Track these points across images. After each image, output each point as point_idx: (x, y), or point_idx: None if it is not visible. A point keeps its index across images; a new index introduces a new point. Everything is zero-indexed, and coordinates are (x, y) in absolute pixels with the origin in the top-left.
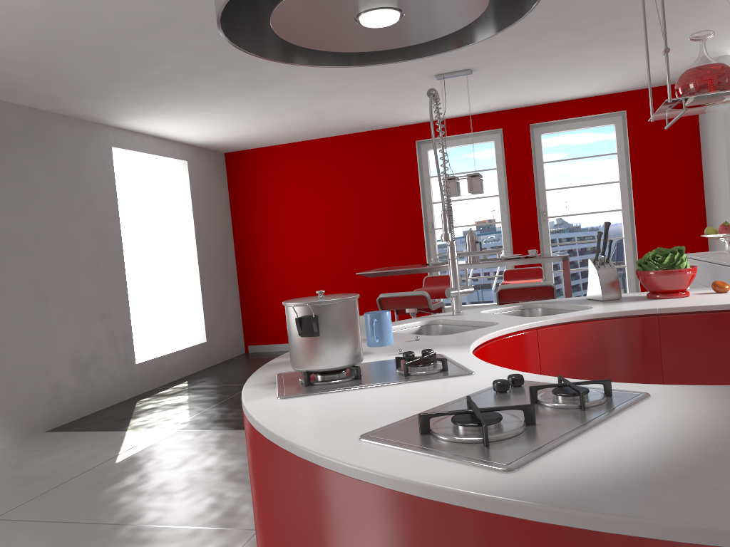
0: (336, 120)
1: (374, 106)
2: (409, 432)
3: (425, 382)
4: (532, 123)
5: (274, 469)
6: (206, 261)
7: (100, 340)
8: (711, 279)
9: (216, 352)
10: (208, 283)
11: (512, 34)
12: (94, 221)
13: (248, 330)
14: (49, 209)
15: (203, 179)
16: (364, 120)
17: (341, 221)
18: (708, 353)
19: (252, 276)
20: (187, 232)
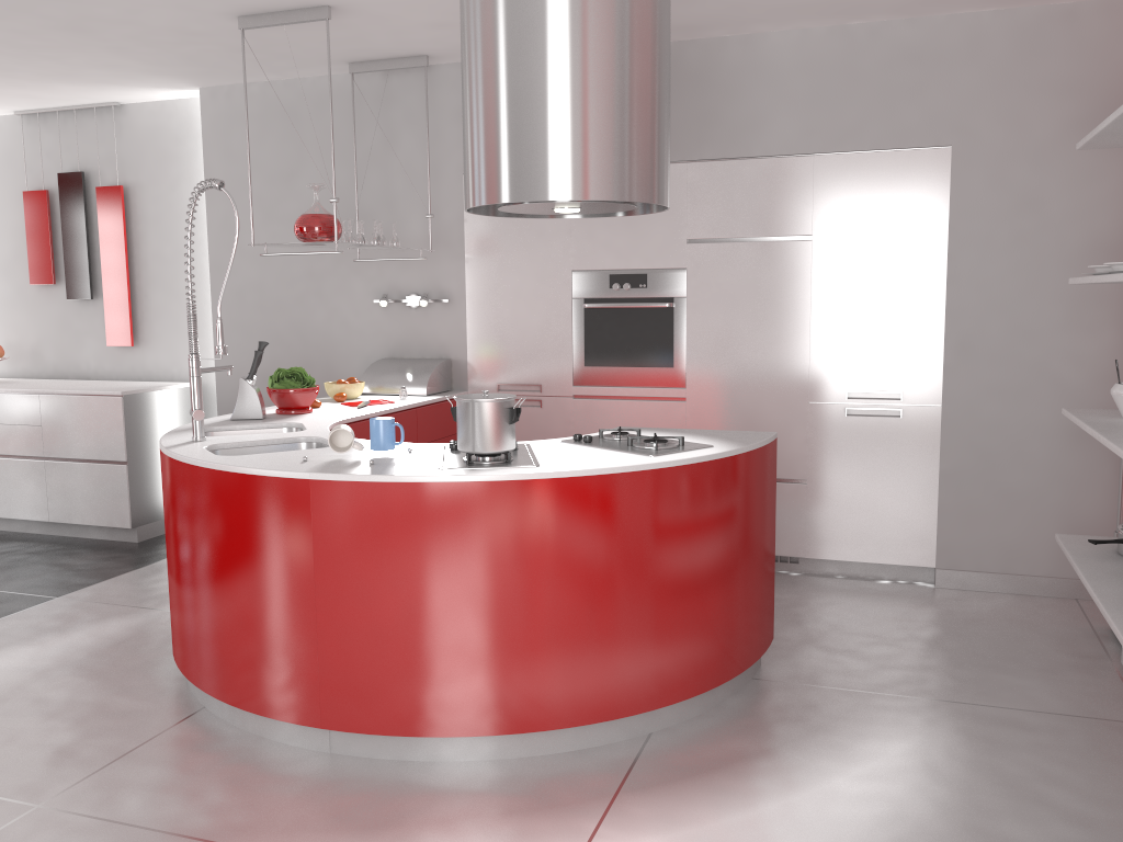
0: None
1: None
2: (653, 451)
3: (536, 450)
4: None
5: (621, 489)
6: None
7: None
8: (26, 414)
9: None
10: None
11: None
12: None
13: None
14: None
15: None
16: None
17: None
18: None
19: None
20: None
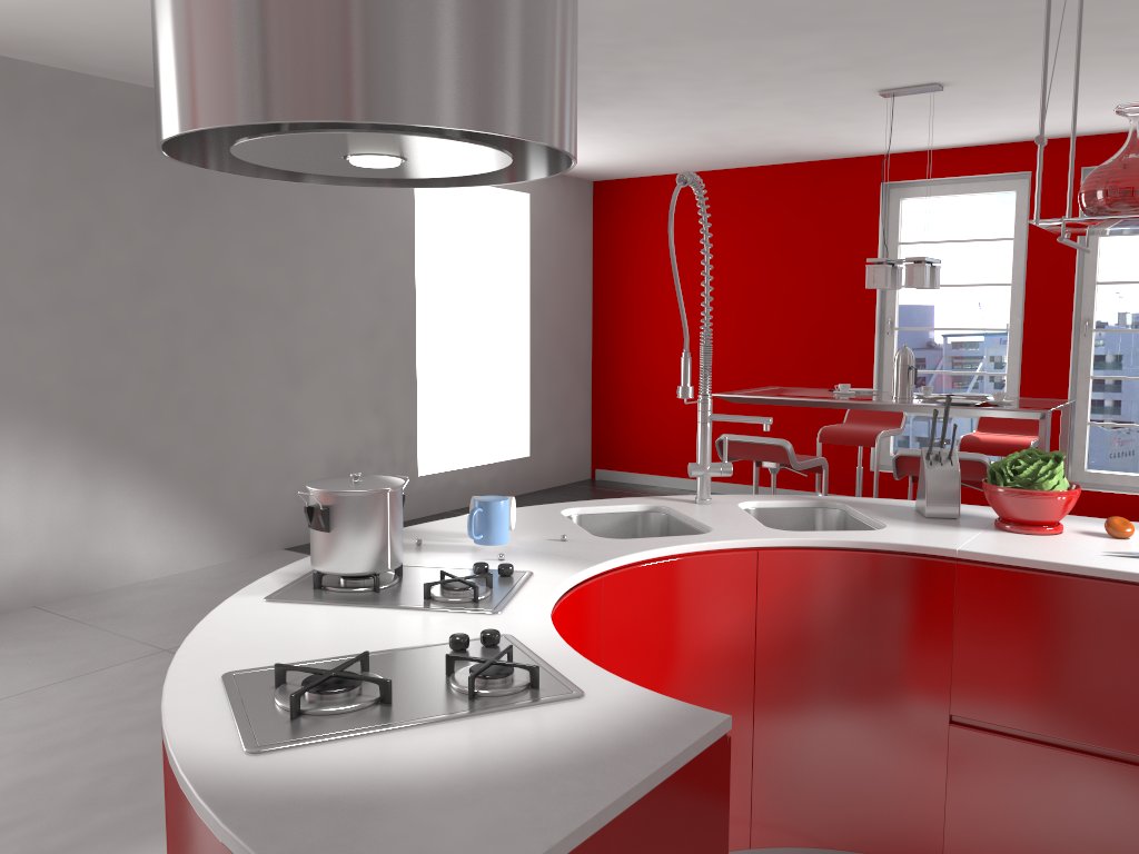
0: (746, 146)
1: (798, 129)
2: (269, 681)
3: (430, 614)
4: (1087, 166)
5: None
6: (543, 341)
7: (369, 438)
8: None
9: (543, 473)
10: (542, 373)
11: (985, 37)
12: (378, 277)
13: (598, 447)
14: (316, 259)
15: (552, 221)
16: (793, 147)
17: (749, 301)
18: (1025, 634)
19: (612, 369)
20: (520, 297)
